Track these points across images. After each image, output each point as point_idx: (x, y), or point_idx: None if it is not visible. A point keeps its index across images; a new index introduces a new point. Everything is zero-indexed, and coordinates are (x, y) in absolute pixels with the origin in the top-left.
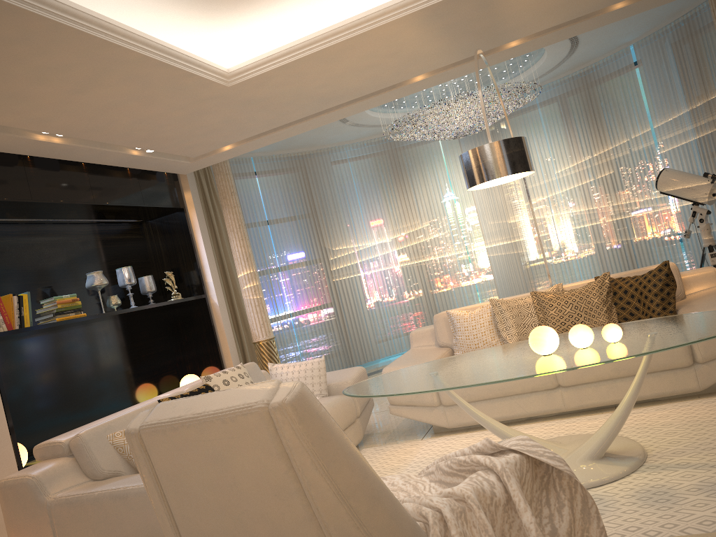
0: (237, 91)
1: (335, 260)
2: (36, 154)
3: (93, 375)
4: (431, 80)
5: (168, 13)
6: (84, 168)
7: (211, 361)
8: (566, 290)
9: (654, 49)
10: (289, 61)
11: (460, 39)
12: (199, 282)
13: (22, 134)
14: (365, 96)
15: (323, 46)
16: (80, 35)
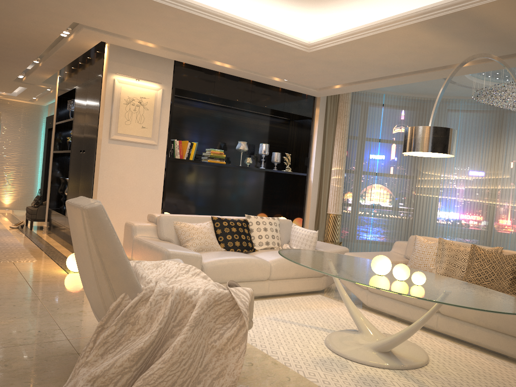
0: (316, 55)
1: (422, 180)
2: (220, 71)
3: (228, 197)
4: (475, 67)
5: (277, 5)
6: (251, 82)
7: (298, 215)
8: (496, 253)
9: None
10: (340, 42)
11: (477, 43)
12: (306, 165)
13: (207, 60)
14: (424, 70)
15: (359, 37)
16: (204, 19)
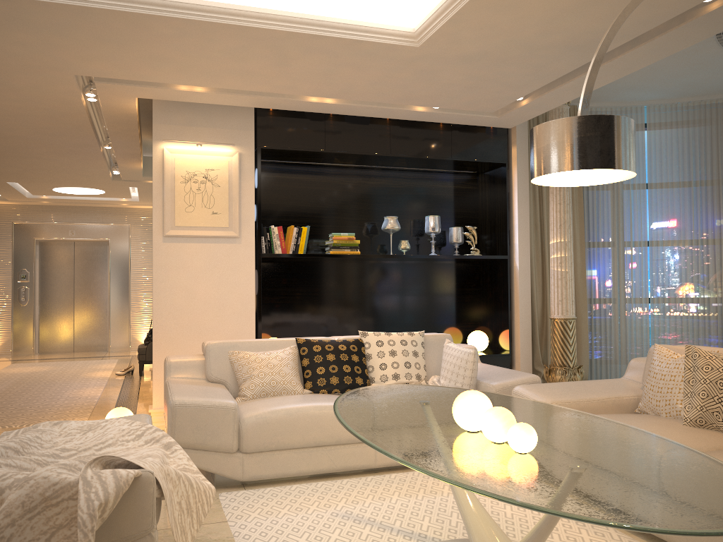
0: (435, 49)
1: None
2: (327, 112)
3: (382, 306)
4: None
5: None
6: (388, 122)
7: (502, 324)
8: None
9: None
10: (451, 15)
11: None
12: (505, 242)
13: (294, 97)
14: (649, 37)
15: None
16: (215, 25)
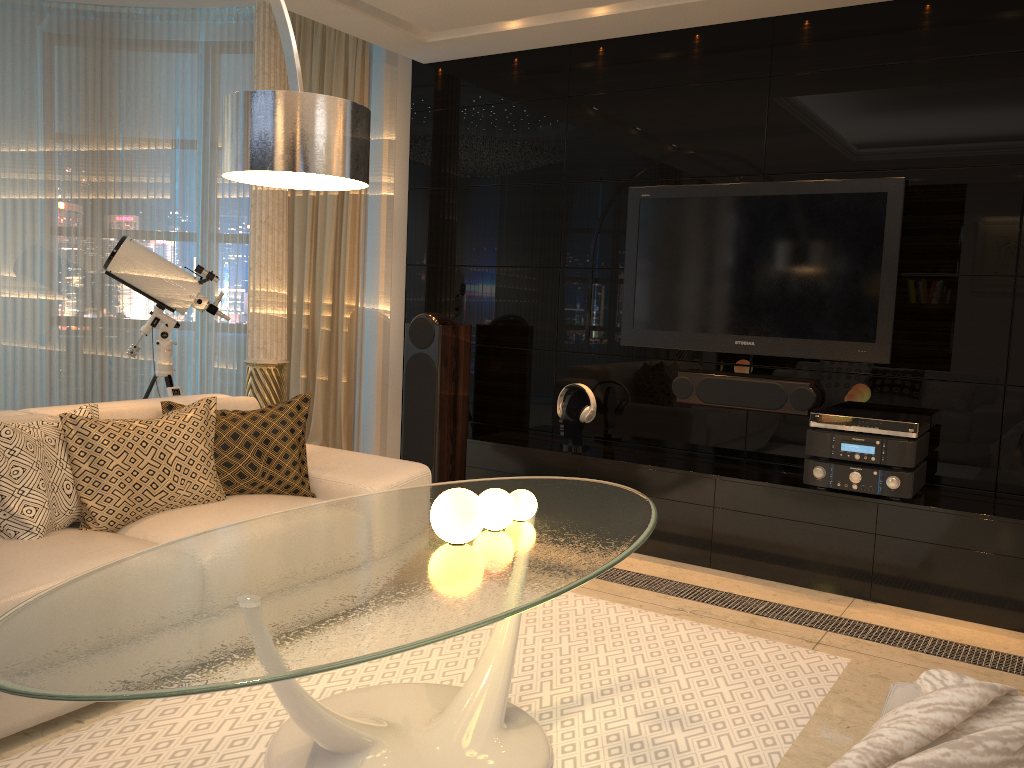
0: None
1: None
2: None
3: None
4: None
5: None
6: None
7: None
8: (134, 420)
9: (25, 25)
10: None
11: None
12: None
13: None
14: None
15: None
16: None
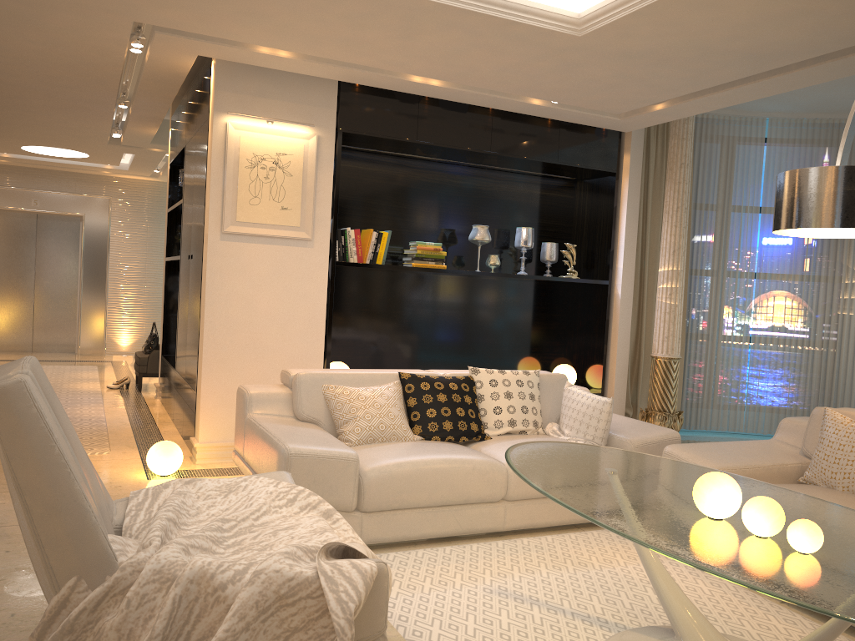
0: (597, 41)
1: (852, 285)
2: (425, 95)
3: (458, 329)
4: None
5: None
6: (490, 112)
7: (594, 359)
8: None
9: None
10: (639, 6)
11: None
12: (607, 264)
13: (395, 75)
14: (840, 54)
15: None
16: None
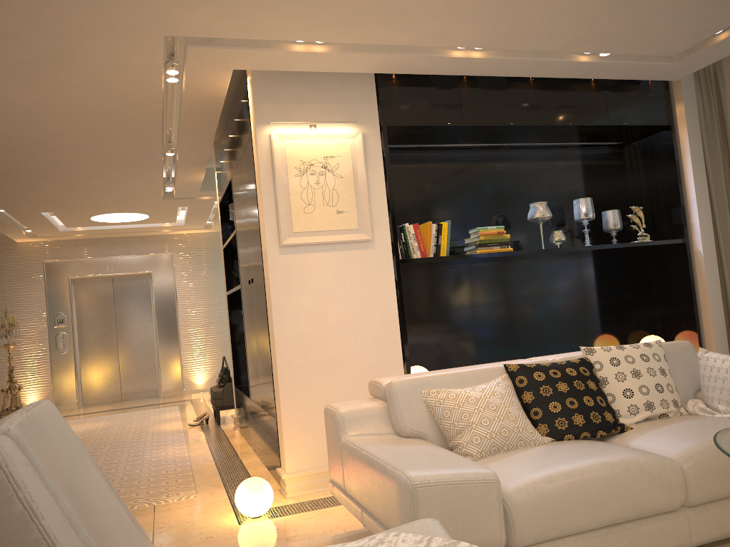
0: None
1: None
2: (465, 73)
3: (530, 315)
4: None
5: None
6: (532, 83)
7: (684, 325)
8: None
9: None
10: None
11: None
12: (680, 222)
13: (435, 53)
14: None
15: None
16: None
